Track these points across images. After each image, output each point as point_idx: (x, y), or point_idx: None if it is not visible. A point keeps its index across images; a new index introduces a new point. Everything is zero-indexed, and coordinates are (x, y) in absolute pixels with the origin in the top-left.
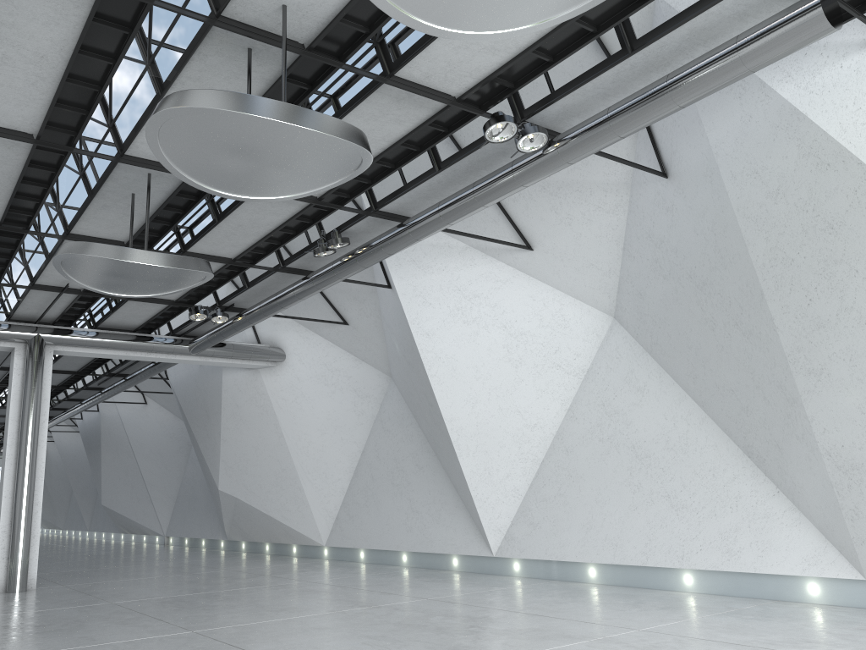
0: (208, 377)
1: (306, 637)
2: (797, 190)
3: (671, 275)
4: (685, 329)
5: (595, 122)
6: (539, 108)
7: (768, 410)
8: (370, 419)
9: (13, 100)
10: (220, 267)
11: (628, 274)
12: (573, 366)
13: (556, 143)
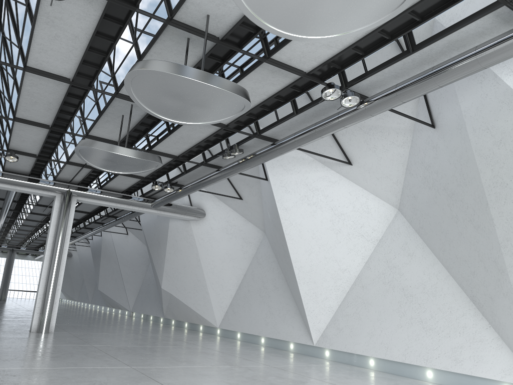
0: (161, 223)
1: (193, 379)
2: (512, 142)
3: (433, 187)
4: (439, 220)
5: (388, 92)
6: (356, 82)
7: (486, 275)
8: (251, 256)
9: (60, 59)
10: (170, 160)
11: (408, 184)
12: (371, 237)
13: (364, 103)
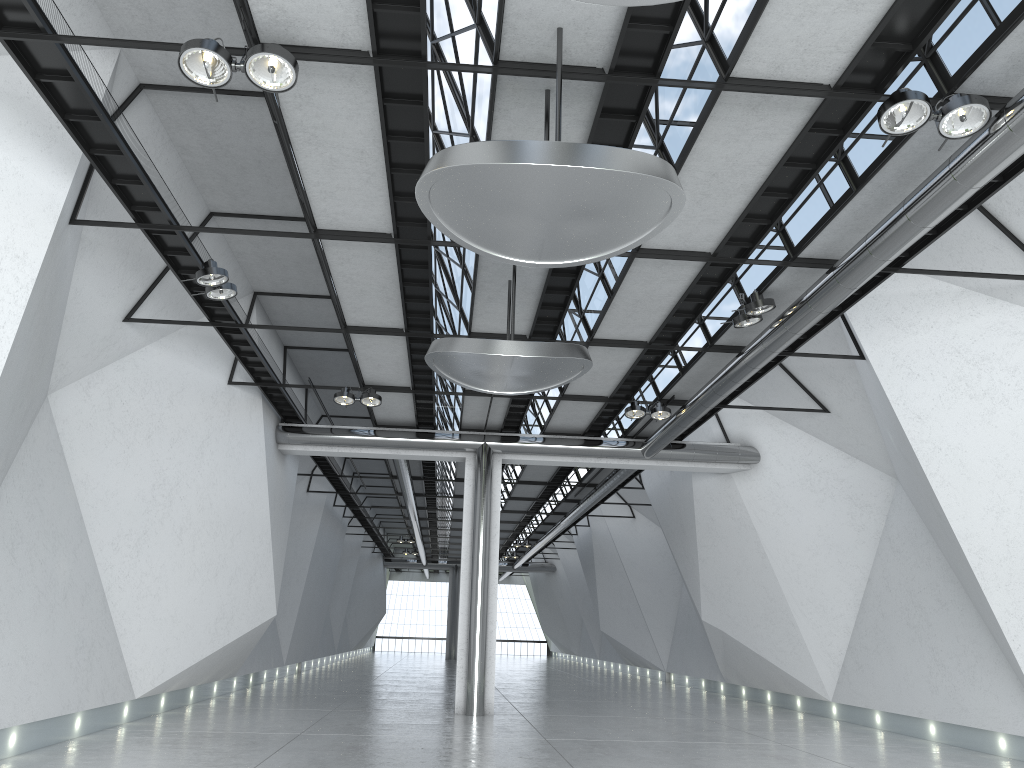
0: (679, 485)
1: None
2: None
3: None
4: None
5: None
6: (968, 70)
7: None
8: (874, 536)
9: (359, 202)
10: (639, 353)
11: None
12: None
13: (1003, 114)
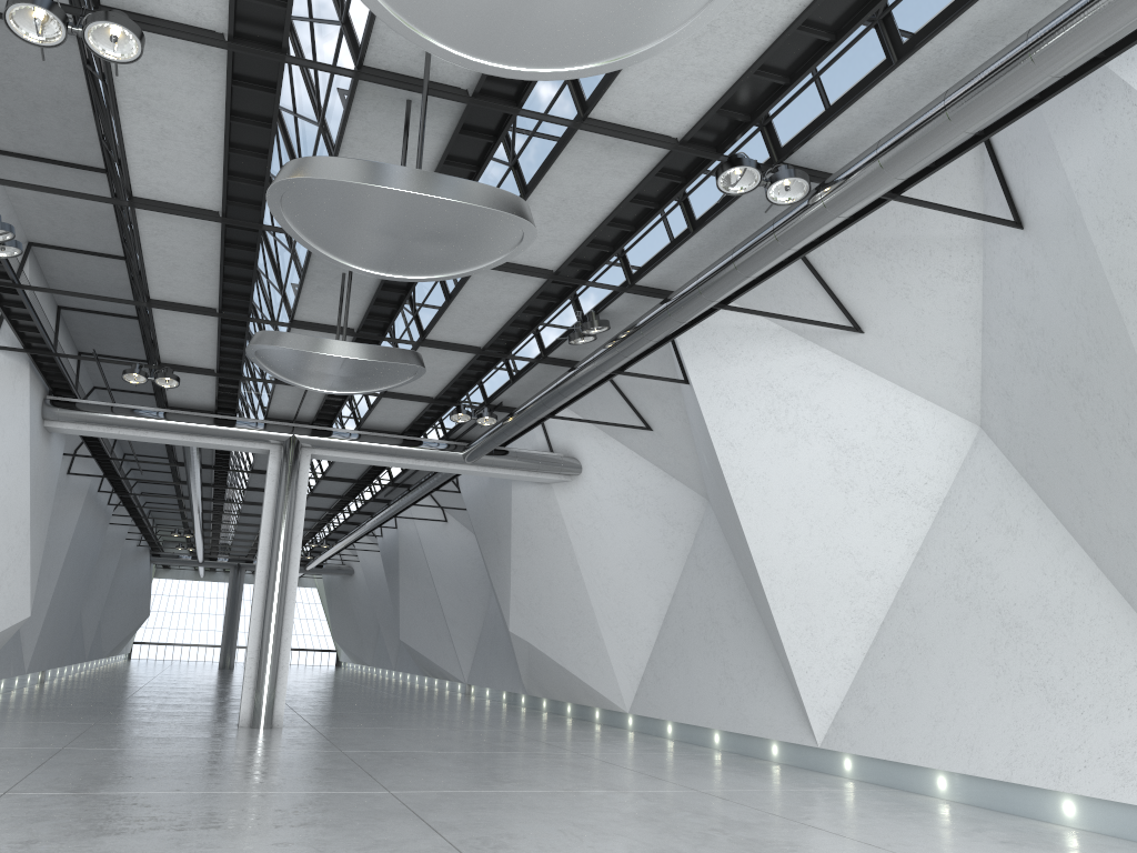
0: (498, 492)
1: (503, 815)
2: None
3: (1040, 367)
4: (1063, 445)
5: (863, 160)
6: (796, 145)
7: None
8: (683, 553)
9: (187, 176)
10: (471, 358)
11: (991, 366)
12: (924, 494)
13: (820, 190)
